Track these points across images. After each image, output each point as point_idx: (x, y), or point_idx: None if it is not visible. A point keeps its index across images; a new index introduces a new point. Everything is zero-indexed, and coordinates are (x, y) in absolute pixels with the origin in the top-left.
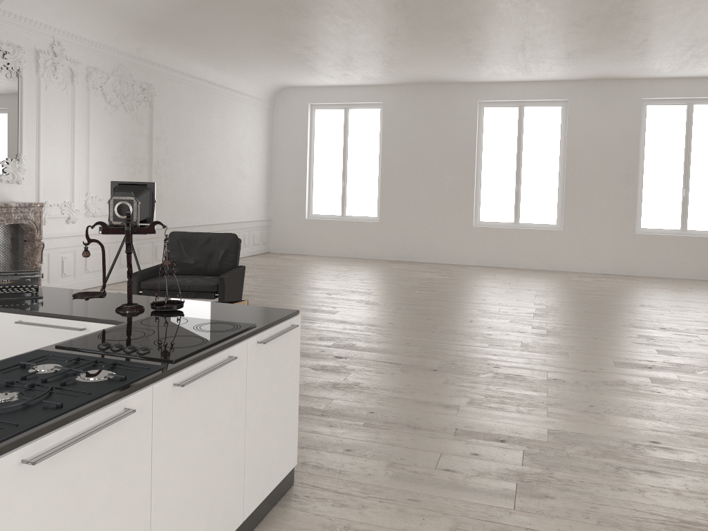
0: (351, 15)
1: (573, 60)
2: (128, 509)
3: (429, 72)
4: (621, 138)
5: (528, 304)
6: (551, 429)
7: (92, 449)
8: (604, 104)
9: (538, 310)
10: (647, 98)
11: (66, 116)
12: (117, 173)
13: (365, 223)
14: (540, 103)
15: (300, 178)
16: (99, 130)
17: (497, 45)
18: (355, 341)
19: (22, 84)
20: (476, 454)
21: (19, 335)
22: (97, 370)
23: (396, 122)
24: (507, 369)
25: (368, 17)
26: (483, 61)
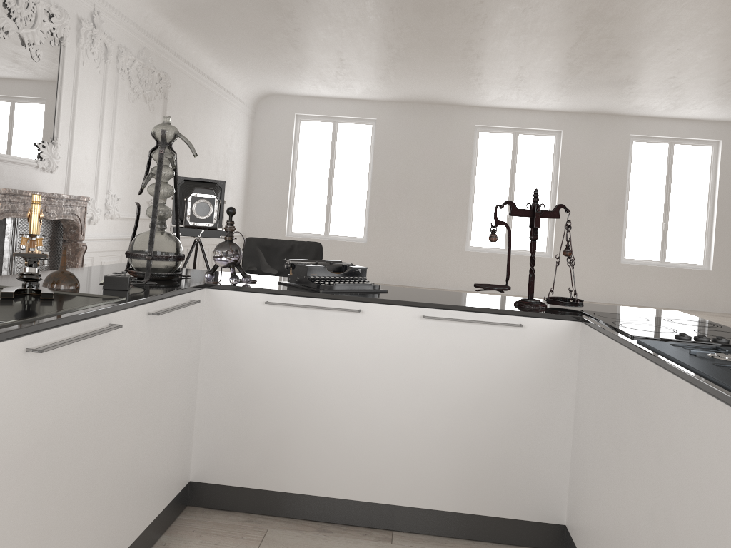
0: (421, 21)
1: (588, 91)
2: None
3: (439, 91)
4: (610, 171)
5: None
6: None
7: None
8: (596, 137)
9: None
10: (635, 135)
11: (97, 99)
12: (133, 170)
13: (351, 244)
14: (534, 132)
15: (281, 192)
16: (123, 119)
17: (533, 68)
18: None
19: (64, 55)
20: None
21: (418, 333)
22: None
23: (390, 139)
24: None
25: (436, 25)
26: (503, 85)
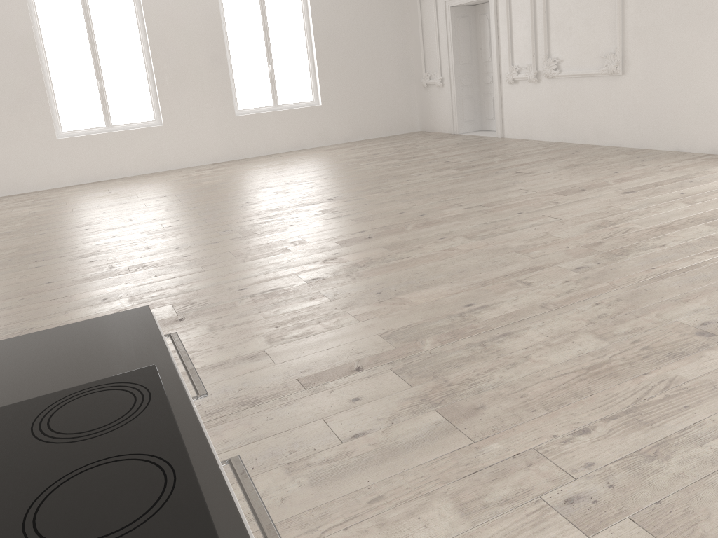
0: None
1: None
2: None
3: None
4: (202, 16)
5: (185, 211)
6: (380, 332)
7: None
8: None
9: (202, 214)
10: None
11: None
12: None
13: None
14: None
15: None
16: None
17: None
18: (27, 323)
19: None
20: (356, 399)
21: None
22: None
23: None
24: (256, 287)
25: None
26: None
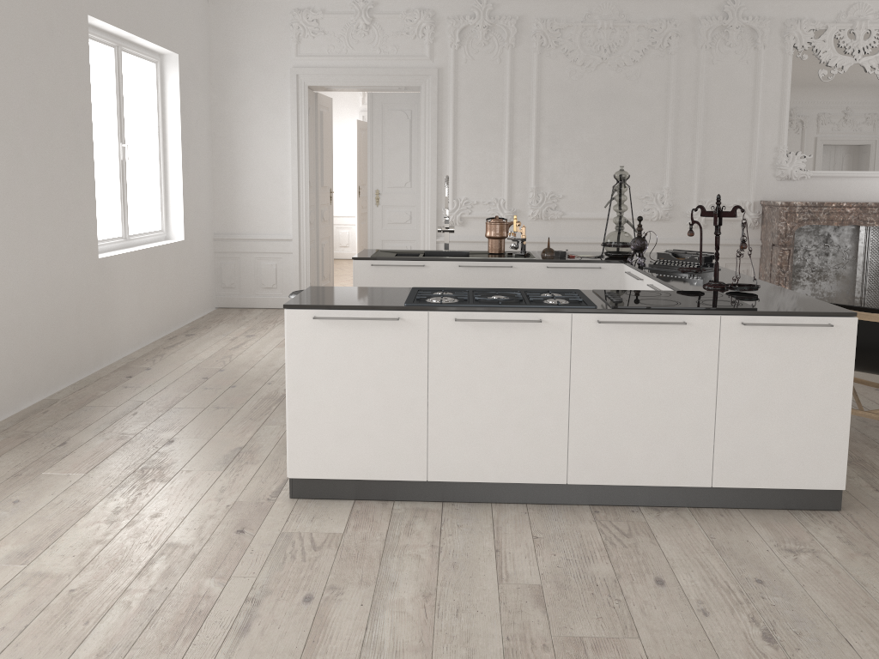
0: None
1: None
2: (543, 390)
3: None
4: None
5: None
6: None
7: (509, 335)
8: None
9: None
10: None
11: None
12: None
13: None
14: None
15: None
16: None
17: None
18: None
19: None
20: None
21: None
22: (562, 299)
23: None
24: None
25: None
26: None
